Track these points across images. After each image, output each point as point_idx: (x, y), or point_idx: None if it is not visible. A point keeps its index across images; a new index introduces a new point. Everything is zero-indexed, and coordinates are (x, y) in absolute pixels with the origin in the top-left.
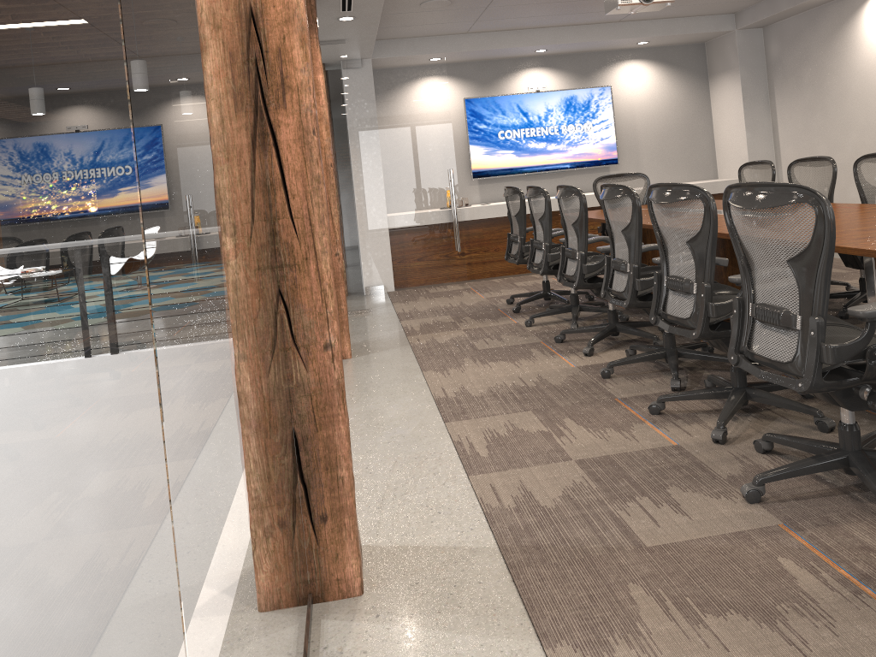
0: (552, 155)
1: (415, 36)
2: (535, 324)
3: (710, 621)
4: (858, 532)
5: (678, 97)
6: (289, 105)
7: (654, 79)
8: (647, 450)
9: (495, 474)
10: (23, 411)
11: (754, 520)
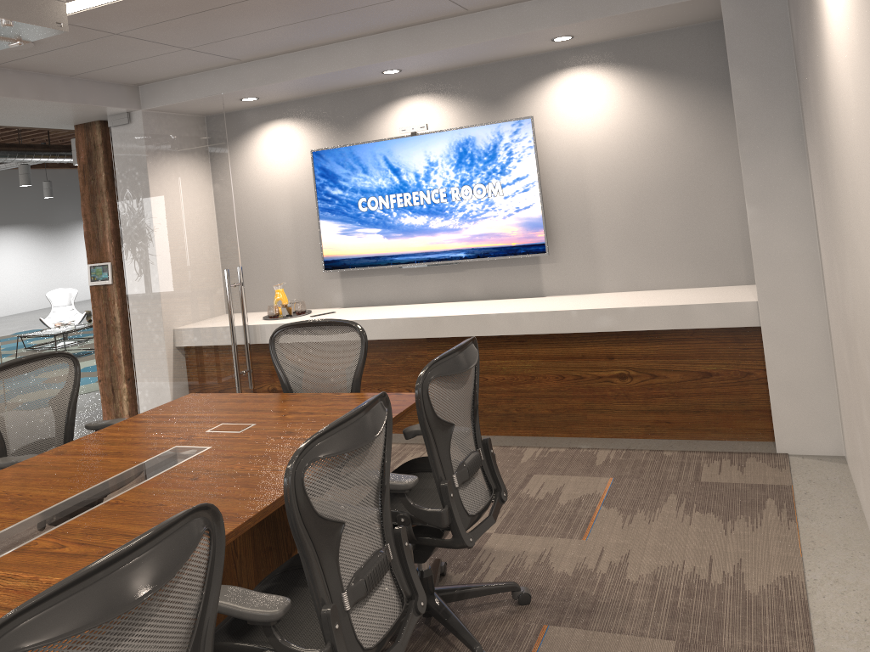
0: (437, 236)
1: (179, 74)
2: None
3: None
4: None
5: (669, 129)
6: None
7: (619, 99)
8: None
9: None
10: None
11: None
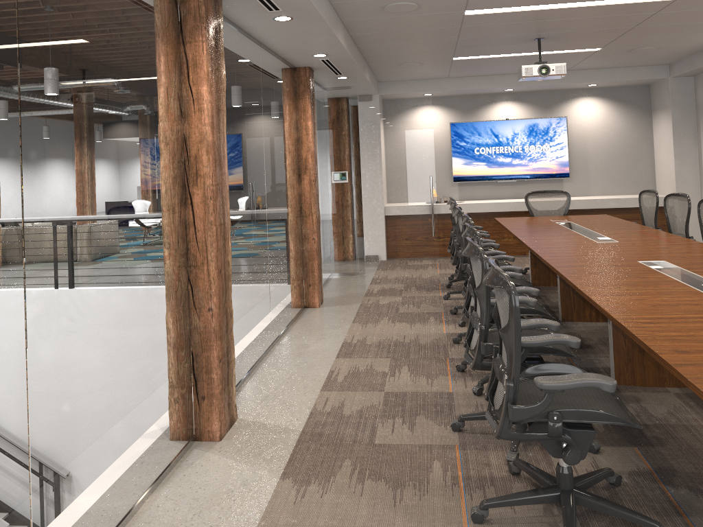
0: (516, 167)
1: (410, 79)
2: (451, 298)
3: (367, 482)
4: (493, 456)
5: (624, 127)
6: (199, 184)
7: (604, 112)
8: (431, 392)
9: (335, 392)
10: None
11: (445, 440)
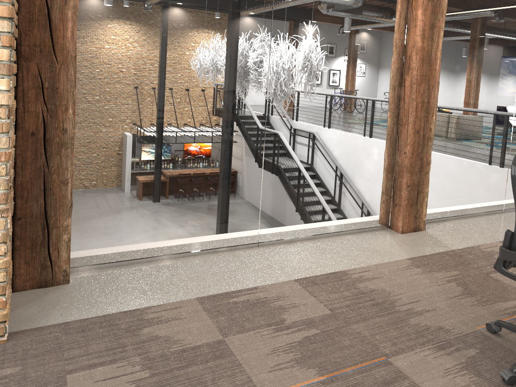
0: None
1: None
2: None
3: (451, 283)
4: None
5: None
6: (409, 74)
7: None
8: None
9: None
10: (228, 111)
11: None
